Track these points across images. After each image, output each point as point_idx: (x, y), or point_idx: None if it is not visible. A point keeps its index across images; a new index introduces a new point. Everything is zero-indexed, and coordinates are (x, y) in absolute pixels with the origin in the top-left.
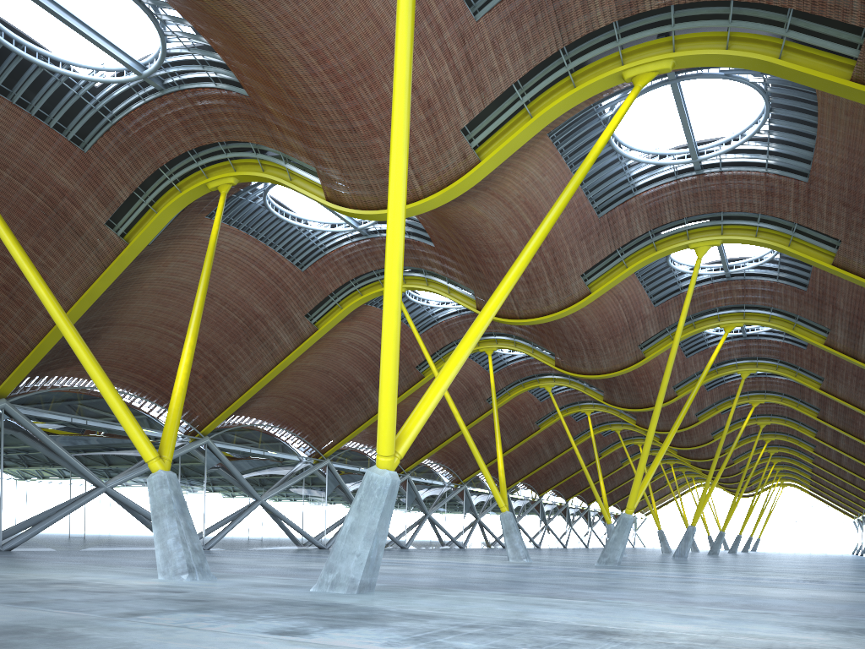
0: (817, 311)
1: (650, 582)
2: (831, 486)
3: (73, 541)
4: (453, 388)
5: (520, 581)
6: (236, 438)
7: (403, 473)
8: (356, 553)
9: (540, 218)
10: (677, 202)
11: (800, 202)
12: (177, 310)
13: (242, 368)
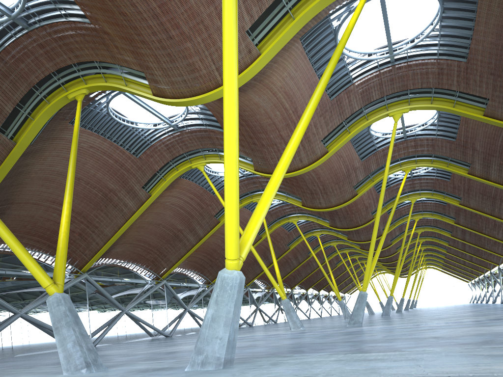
0: (462, 153)
1: (405, 332)
2: (456, 265)
3: (2, 352)
4: None
5: (322, 343)
6: (105, 272)
7: (211, 284)
8: (218, 337)
9: (294, 103)
10: (380, 85)
11: (461, 76)
12: (56, 190)
13: (104, 226)
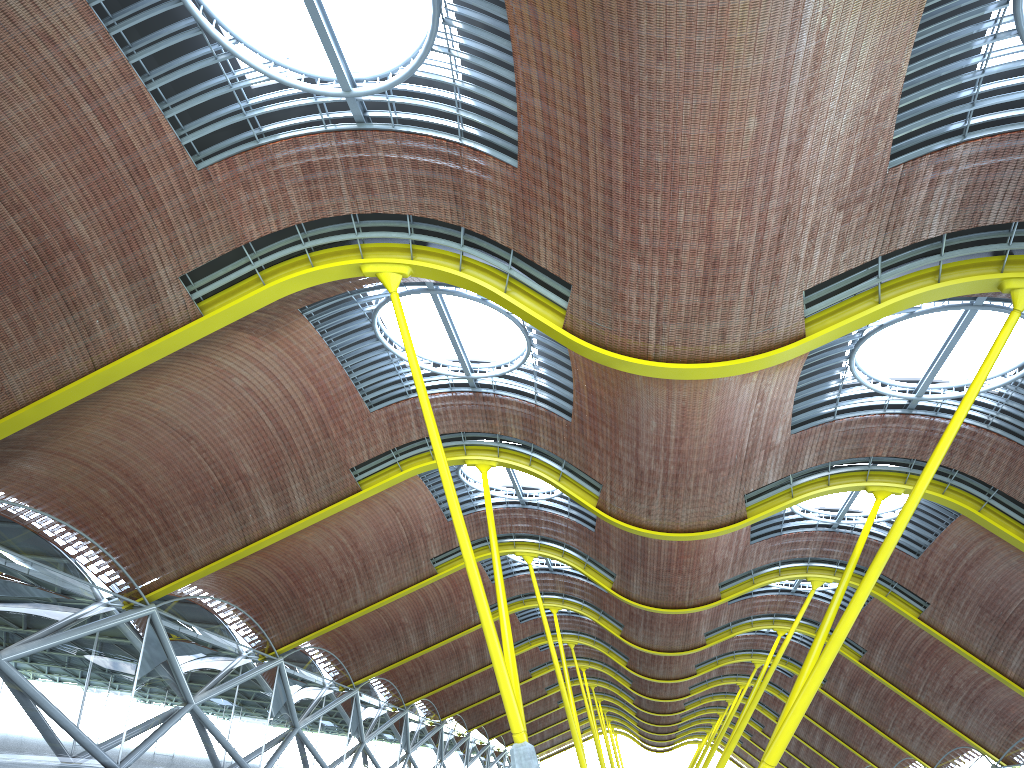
0: None
1: None
2: None
3: None
4: (386, 529)
5: None
6: None
7: (273, 655)
8: None
9: (810, 110)
10: None
11: None
12: None
13: (10, 360)
